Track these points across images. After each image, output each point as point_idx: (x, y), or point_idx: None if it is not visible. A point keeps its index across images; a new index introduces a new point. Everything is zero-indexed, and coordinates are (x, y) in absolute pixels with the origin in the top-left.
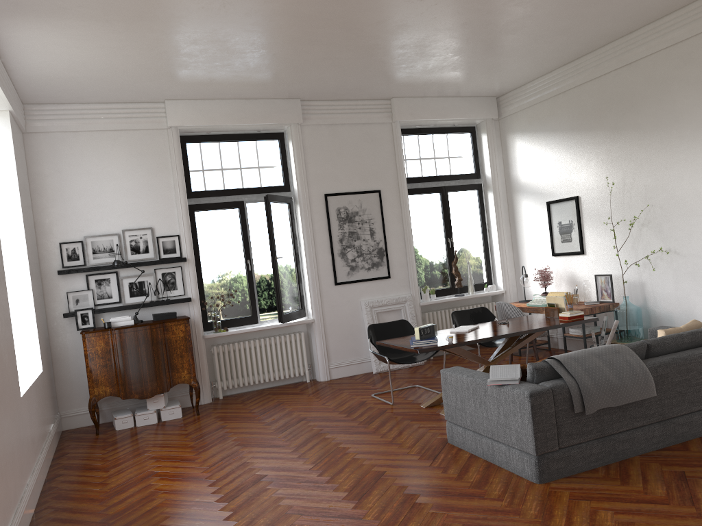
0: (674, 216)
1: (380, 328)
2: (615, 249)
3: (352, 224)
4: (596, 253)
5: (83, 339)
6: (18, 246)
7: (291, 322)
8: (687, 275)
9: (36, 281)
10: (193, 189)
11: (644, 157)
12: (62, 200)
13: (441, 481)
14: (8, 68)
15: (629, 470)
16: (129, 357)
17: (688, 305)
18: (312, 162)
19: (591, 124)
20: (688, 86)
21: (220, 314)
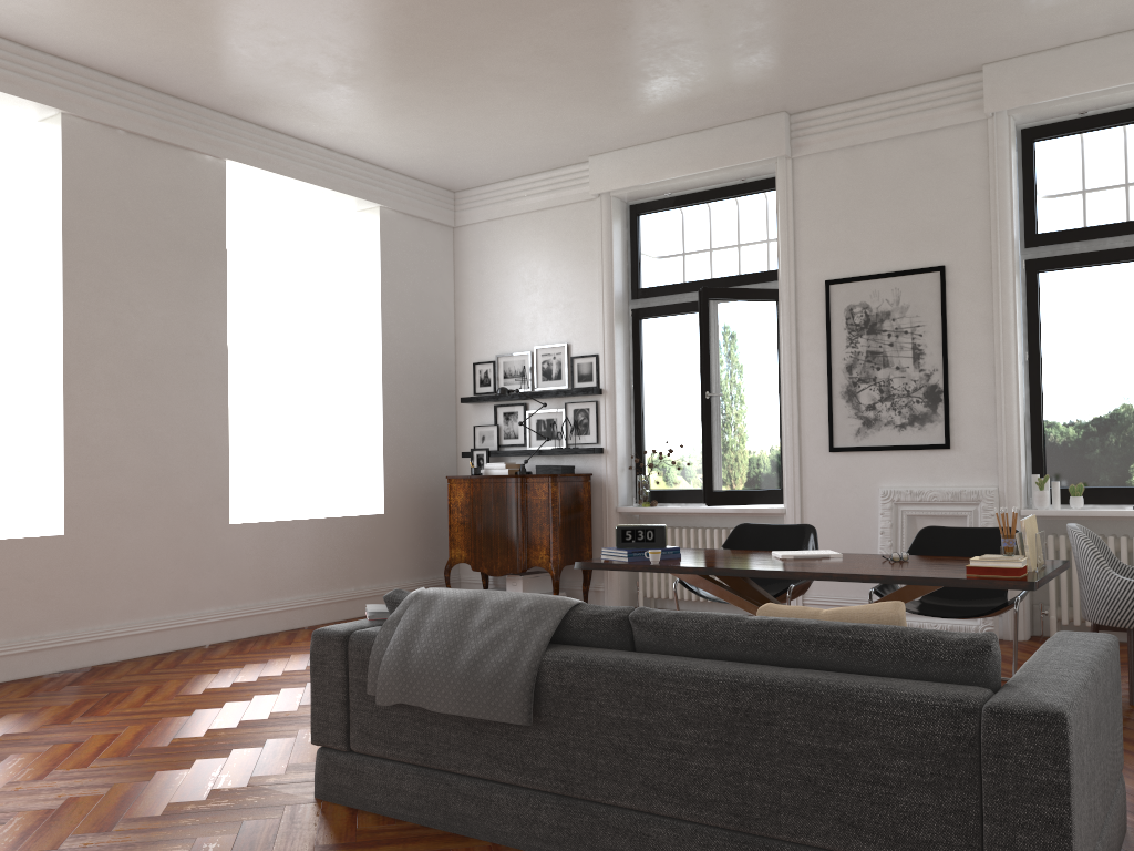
0: None
1: (756, 533)
2: None
3: (876, 338)
4: None
5: (447, 485)
6: (375, 365)
7: (745, 507)
8: None
9: (421, 408)
10: (642, 285)
11: None
12: (482, 308)
13: (318, 747)
14: (360, 158)
15: (401, 844)
16: (482, 517)
17: None
18: (809, 224)
19: None
20: None
21: (661, 480)
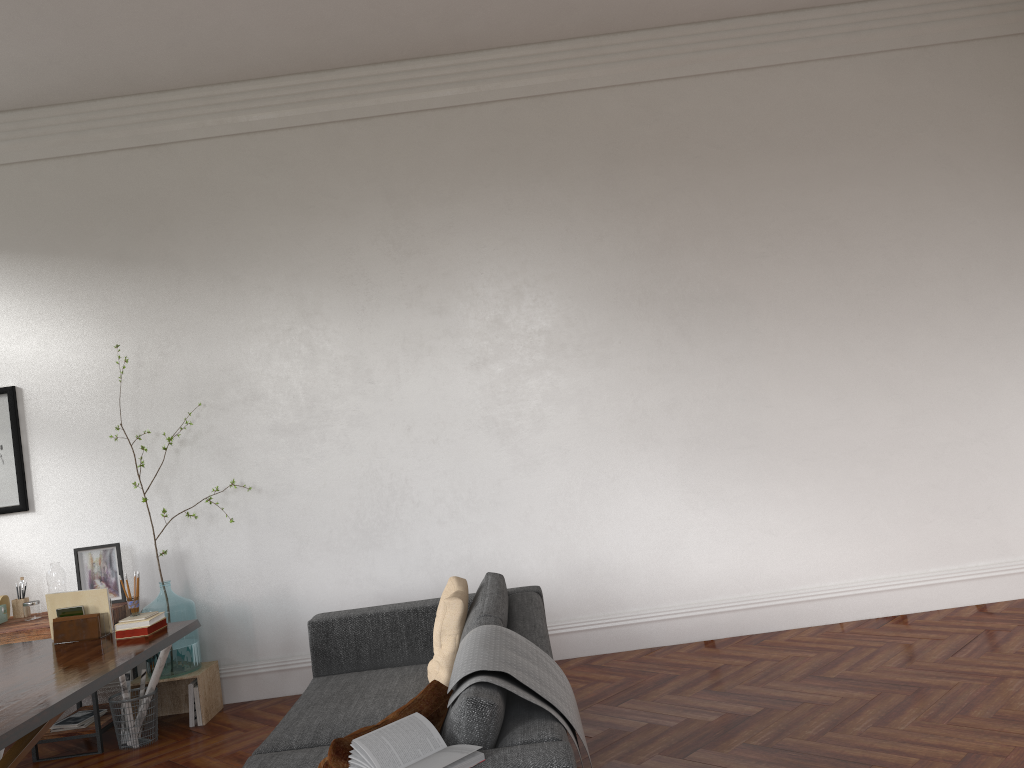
0: (251, 423)
1: None
2: (115, 493)
3: None
4: (63, 506)
5: None
6: None
7: None
8: (280, 528)
9: None
10: None
11: (186, 316)
12: None
13: None
14: None
15: None
16: None
17: (282, 582)
18: None
19: (58, 244)
20: (278, 206)
21: None
